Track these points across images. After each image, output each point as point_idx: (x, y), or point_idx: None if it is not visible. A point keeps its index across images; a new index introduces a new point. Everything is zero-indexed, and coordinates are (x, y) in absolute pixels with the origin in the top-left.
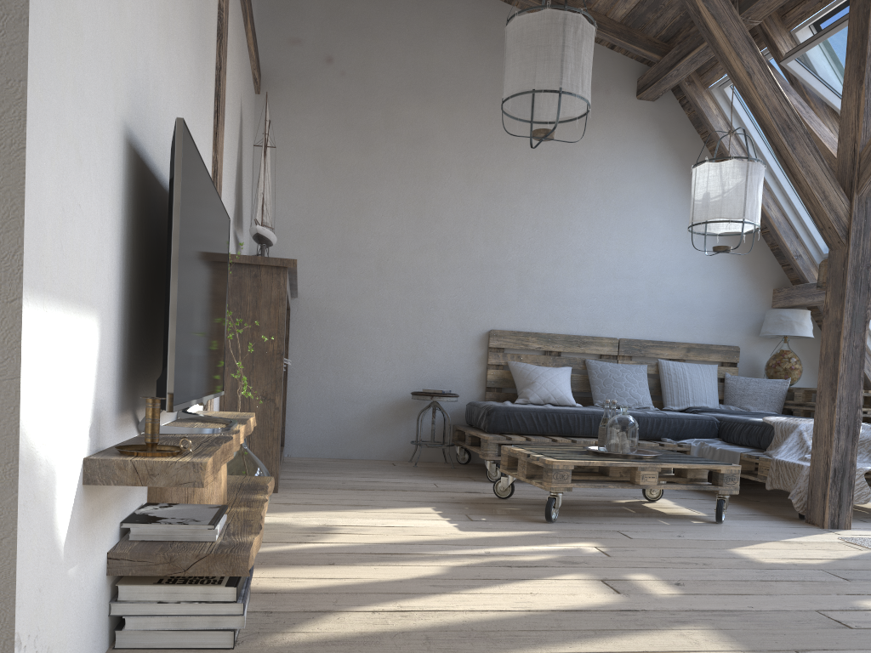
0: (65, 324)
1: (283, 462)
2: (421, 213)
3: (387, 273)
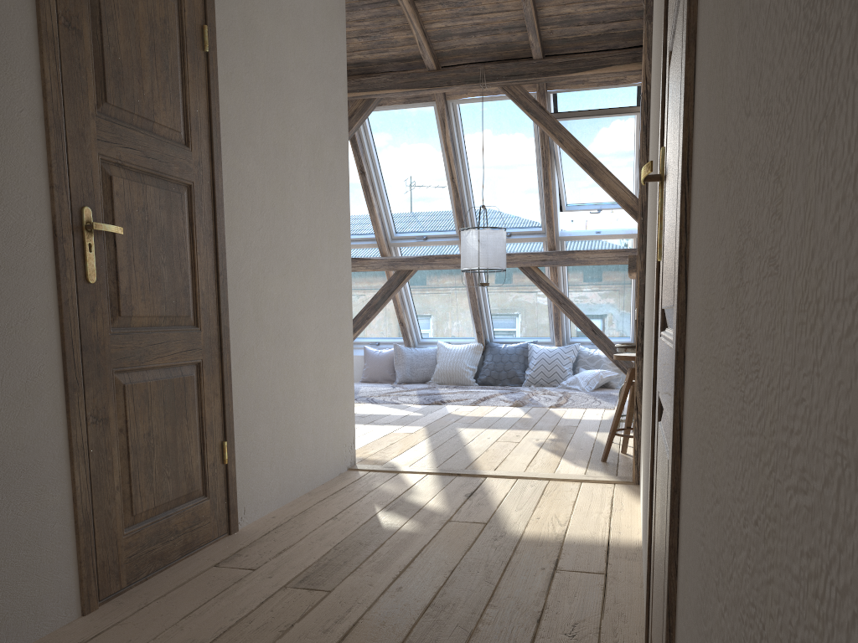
0: None
1: None
2: None
3: None
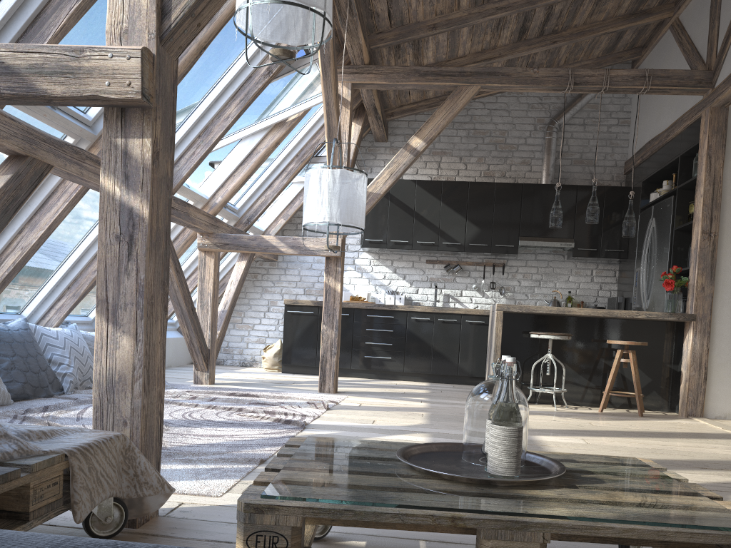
0: None
1: None
2: None
3: None
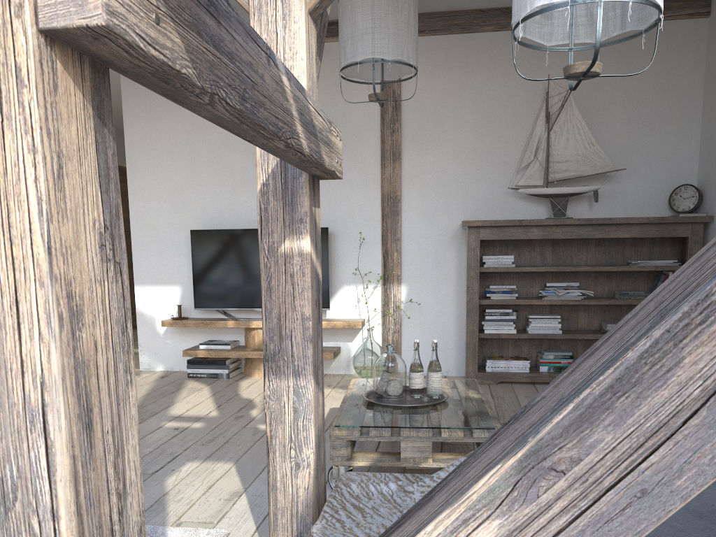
0: (156, 288)
1: None
2: None
3: None
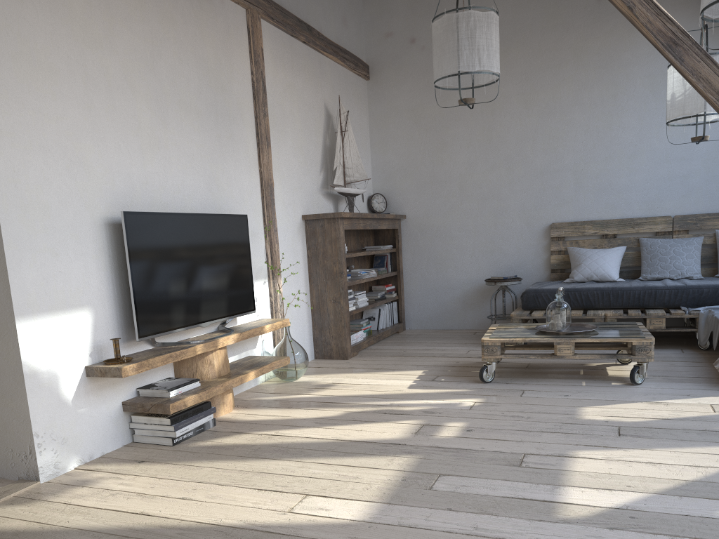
0: (55, 319)
1: (396, 335)
2: (489, 140)
3: (467, 191)
